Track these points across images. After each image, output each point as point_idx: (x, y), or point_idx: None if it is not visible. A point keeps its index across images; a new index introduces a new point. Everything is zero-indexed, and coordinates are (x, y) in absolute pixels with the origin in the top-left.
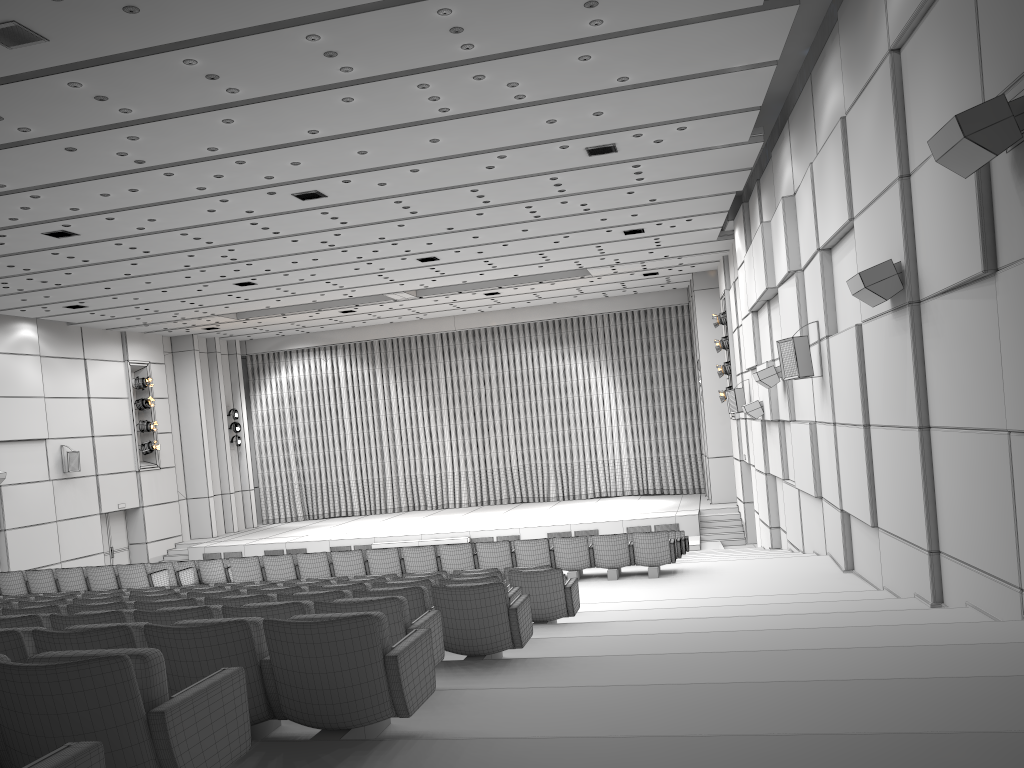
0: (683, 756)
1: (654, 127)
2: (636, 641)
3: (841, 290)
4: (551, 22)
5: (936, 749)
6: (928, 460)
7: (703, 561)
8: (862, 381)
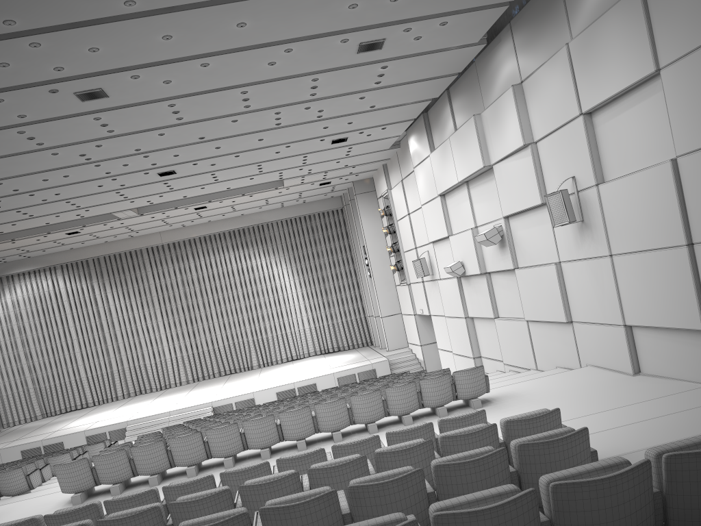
0: None
1: (425, 20)
2: None
3: (614, 143)
4: None
5: None
6: None
7: None
8: (681, 207)
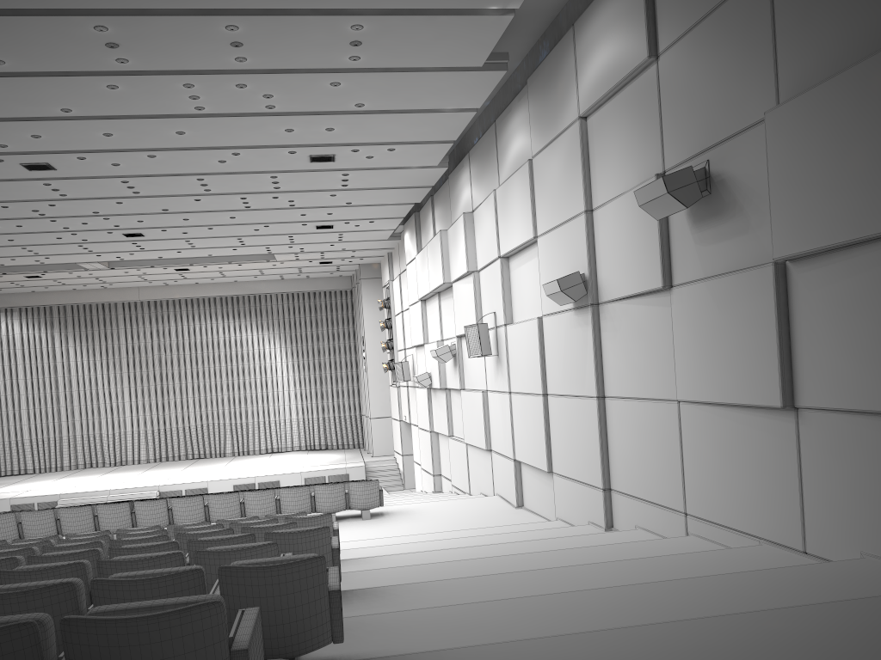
0: (598, 646)
1: (370, 146)
2: (420, 570)
3: (518, 290)
4: (319, 52)
5: (759, 622)
6: (603, 421)
7: (396, 504)
8: (542, 360)
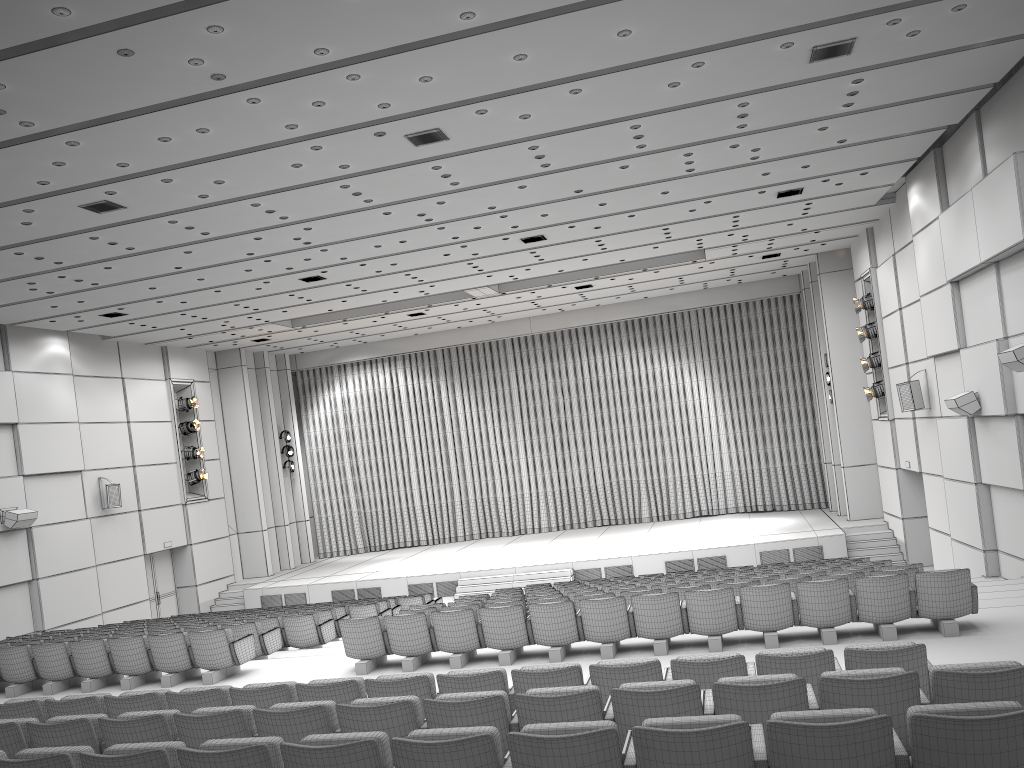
0: None
1: (924, 5)
2: None
3: None
4: None
5: None
6: None
7: None
8: None
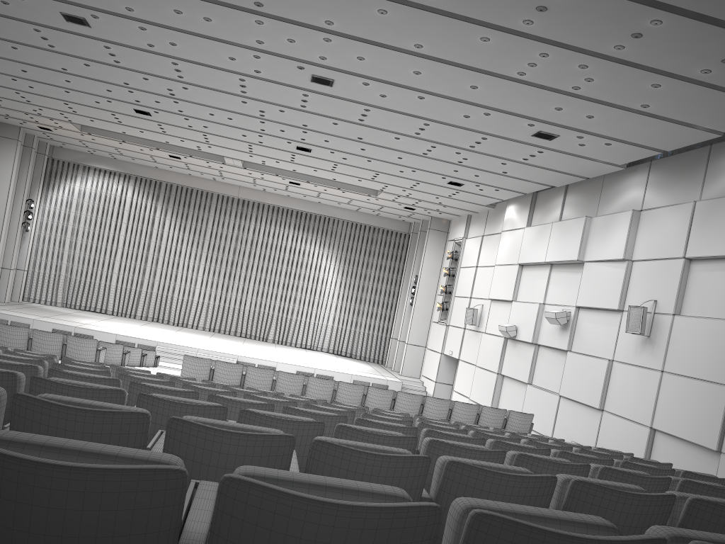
0: None
1: (597, 137)
2: None
3: (701, 290)
4: (687, 59)
5: None
6: None
7: None
8: None
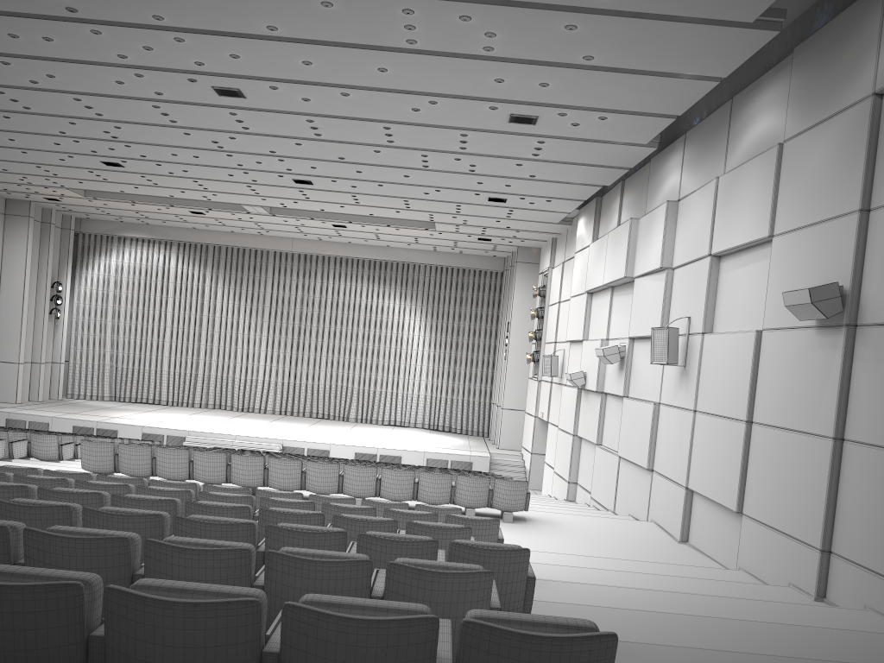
0: None
1: (581, 111)
2: (614, 616)
3: (728, 295)
4: None
5: None
6: (836, 469)
7: (535, 509)
8: (752, 382)
